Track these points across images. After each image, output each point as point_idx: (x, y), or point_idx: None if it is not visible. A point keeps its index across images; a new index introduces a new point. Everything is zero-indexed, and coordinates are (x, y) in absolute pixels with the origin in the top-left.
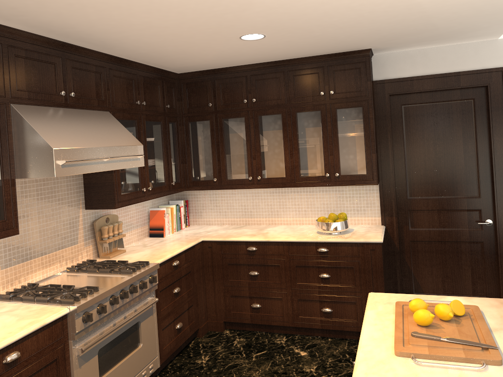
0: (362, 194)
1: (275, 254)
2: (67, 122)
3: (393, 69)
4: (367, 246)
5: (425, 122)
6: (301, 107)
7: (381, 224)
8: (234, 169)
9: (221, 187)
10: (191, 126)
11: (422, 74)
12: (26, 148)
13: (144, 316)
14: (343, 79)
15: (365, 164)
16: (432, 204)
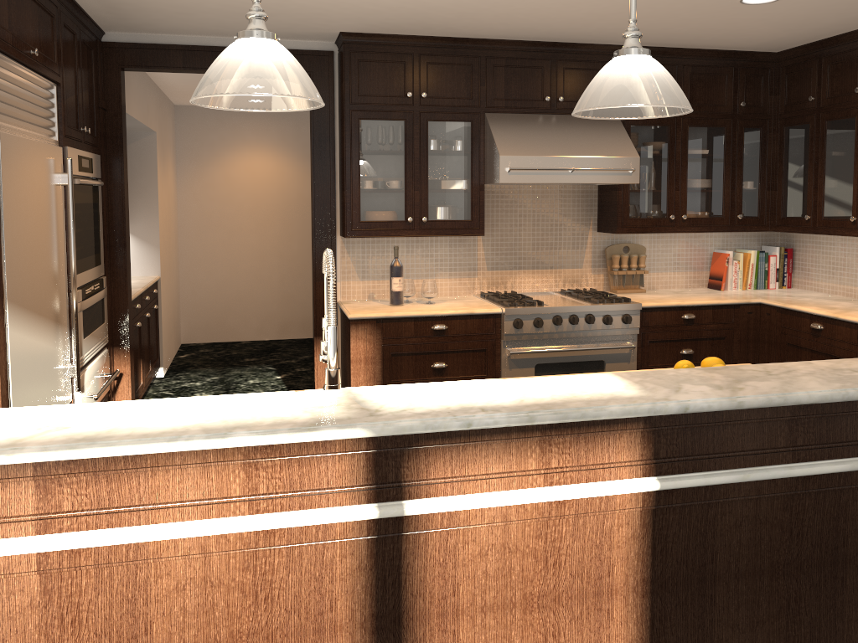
0: None
1: (845, 341)
2: (539, 130)
3: None
4: None
5: None
6: None
7: None
8: (833, 202)
9: (815, 231)
10: (786, 134)
11: None
12: (489, 155)
13: (612, 358)
14: None
15: None
16: None
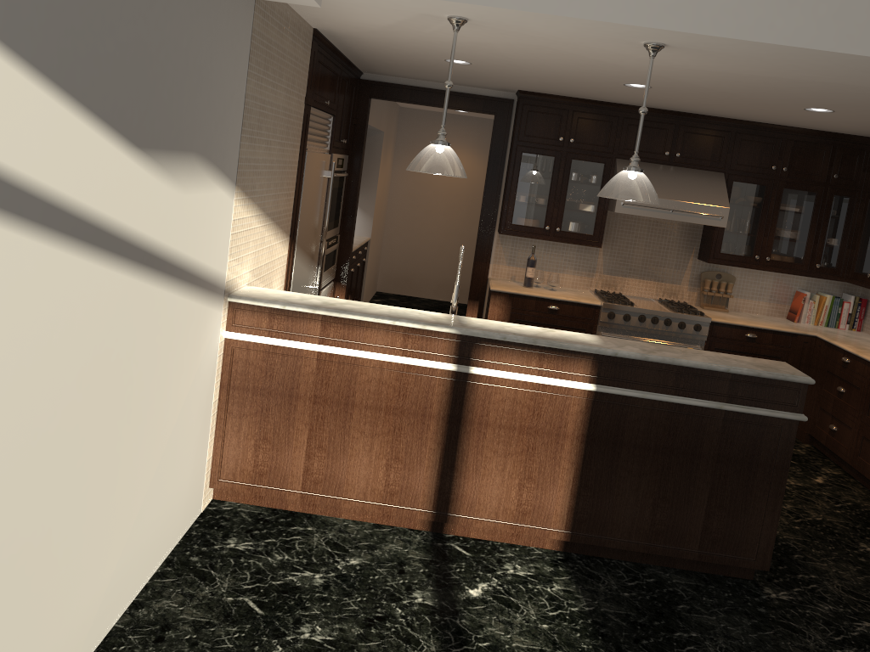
0: None
1: (860, 374)
2: (655, 177)
3: None
4: None
5: None
6: None
7: None
8: None
9: None
10: (869, 205)
11: None
12: None
13: None
14: None
15: None
16: None
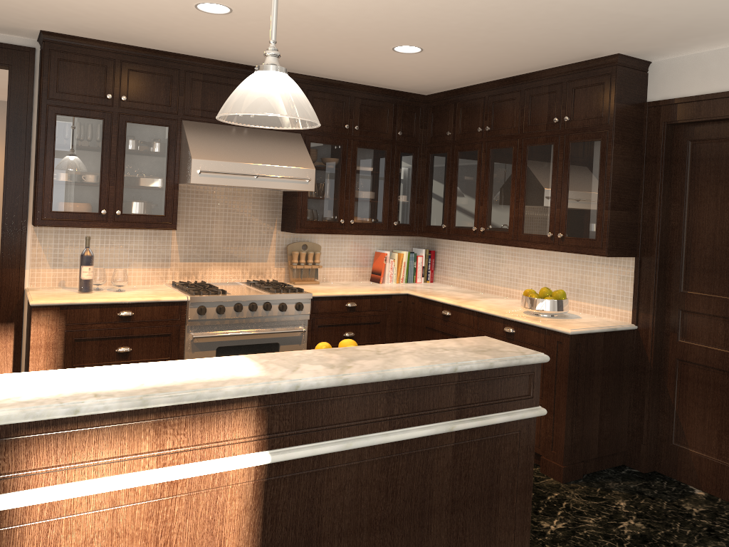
0: (613, 272)
1: (465, 325)
2: (231, 139)
3: (675, 84)
4: (554, 336)
5: (722, 171)
6: (533, 138)
7: (631, 322)
8: (462, 215)
9: (449, 237)
10: (431, 160)
11: (717, 91)
12: (184, 158)
13: (286, 340)
14: (583, 99)
15: (596, 225)
16: (715, 306)
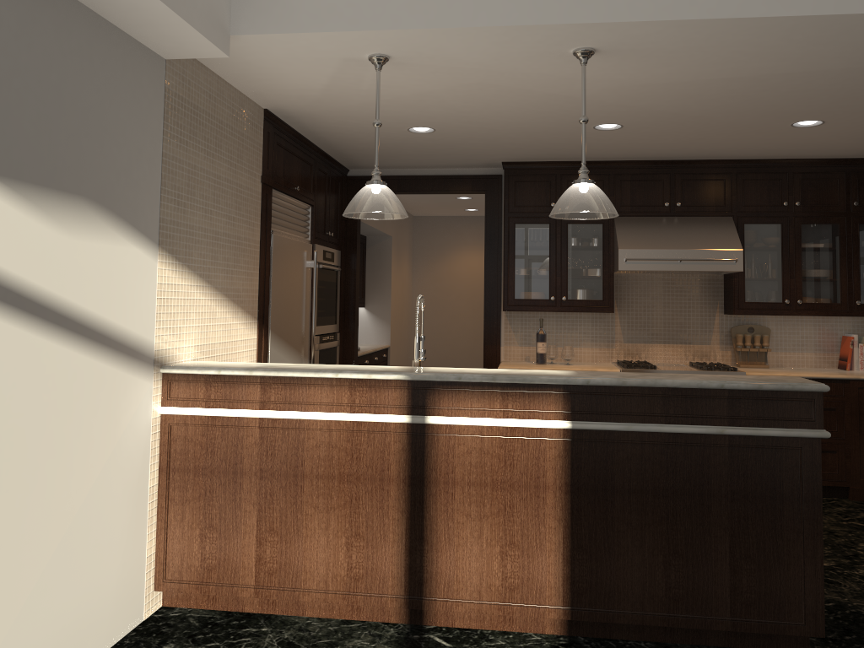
0: None
1: None
2: (657, 229)
3: None
4: None
5: None
6: None
7: None
8: None
9: None
10: None
11: None
12: (615, 249)
13: None
14: None
15: None
16: None
